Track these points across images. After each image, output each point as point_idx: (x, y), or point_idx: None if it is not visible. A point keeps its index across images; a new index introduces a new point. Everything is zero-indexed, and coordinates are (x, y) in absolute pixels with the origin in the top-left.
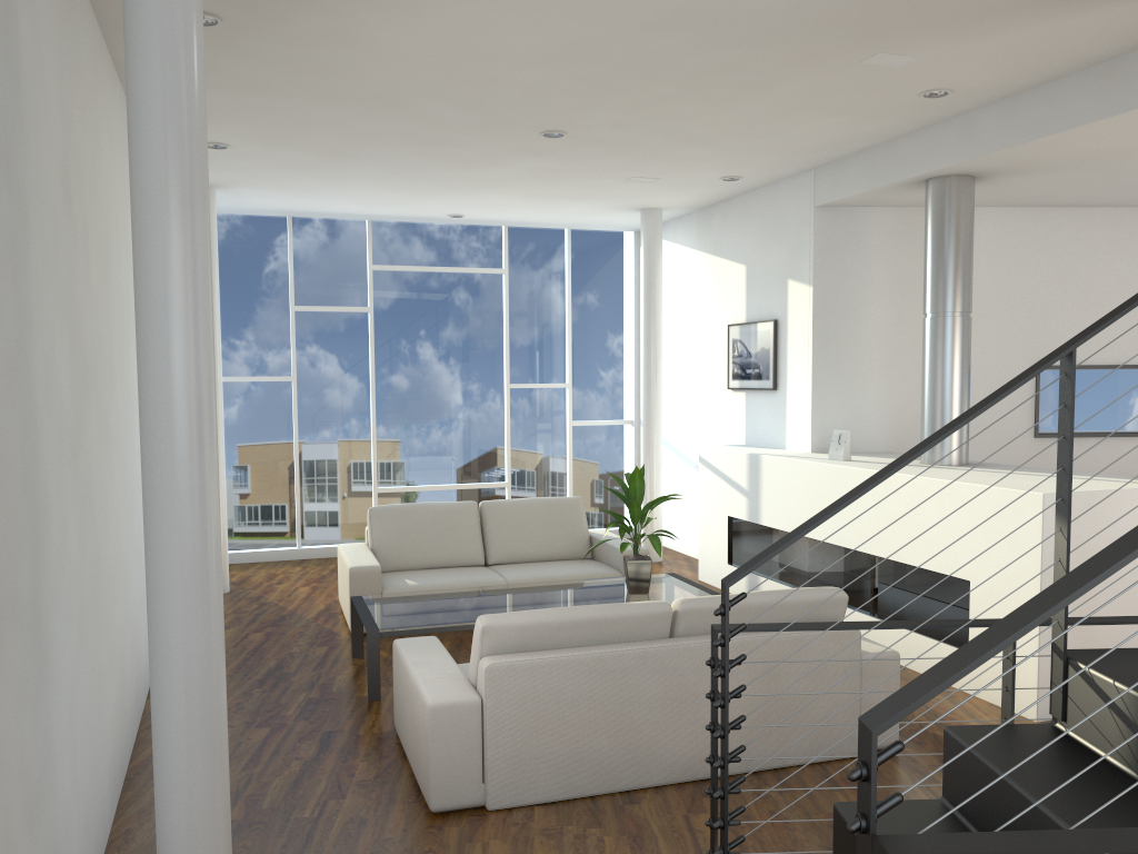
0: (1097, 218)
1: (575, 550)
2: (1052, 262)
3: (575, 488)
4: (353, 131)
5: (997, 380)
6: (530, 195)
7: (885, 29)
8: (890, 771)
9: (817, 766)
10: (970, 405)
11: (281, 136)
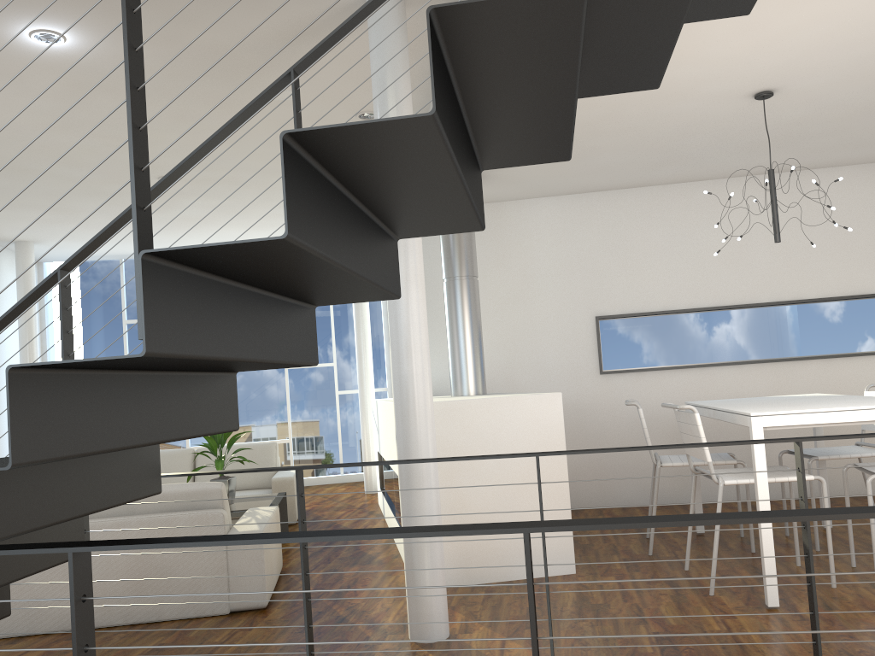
0: (633, 196)
1: (262, 482)
2: (600, 234)
3: (344, 441)
4: (39, 192)
5: (564, 330)
6: (247, 226)
7: (229, 74)
8: (232, 623)
9: (186, 621)
10: (544, 351)
11: (2, 201)
